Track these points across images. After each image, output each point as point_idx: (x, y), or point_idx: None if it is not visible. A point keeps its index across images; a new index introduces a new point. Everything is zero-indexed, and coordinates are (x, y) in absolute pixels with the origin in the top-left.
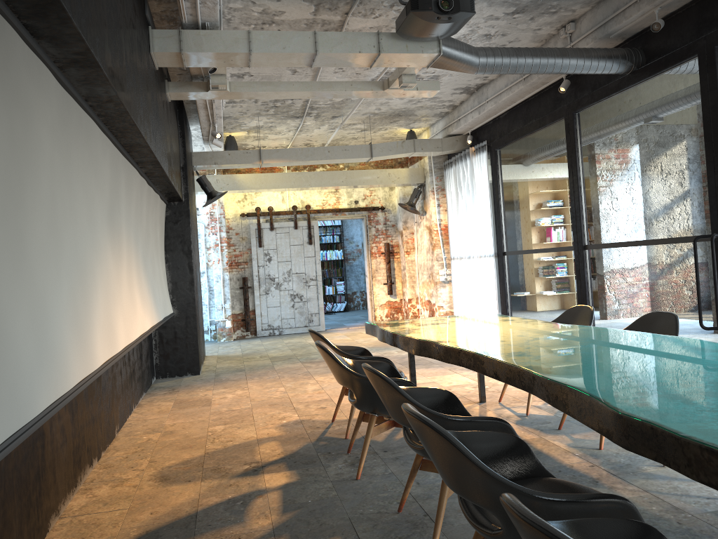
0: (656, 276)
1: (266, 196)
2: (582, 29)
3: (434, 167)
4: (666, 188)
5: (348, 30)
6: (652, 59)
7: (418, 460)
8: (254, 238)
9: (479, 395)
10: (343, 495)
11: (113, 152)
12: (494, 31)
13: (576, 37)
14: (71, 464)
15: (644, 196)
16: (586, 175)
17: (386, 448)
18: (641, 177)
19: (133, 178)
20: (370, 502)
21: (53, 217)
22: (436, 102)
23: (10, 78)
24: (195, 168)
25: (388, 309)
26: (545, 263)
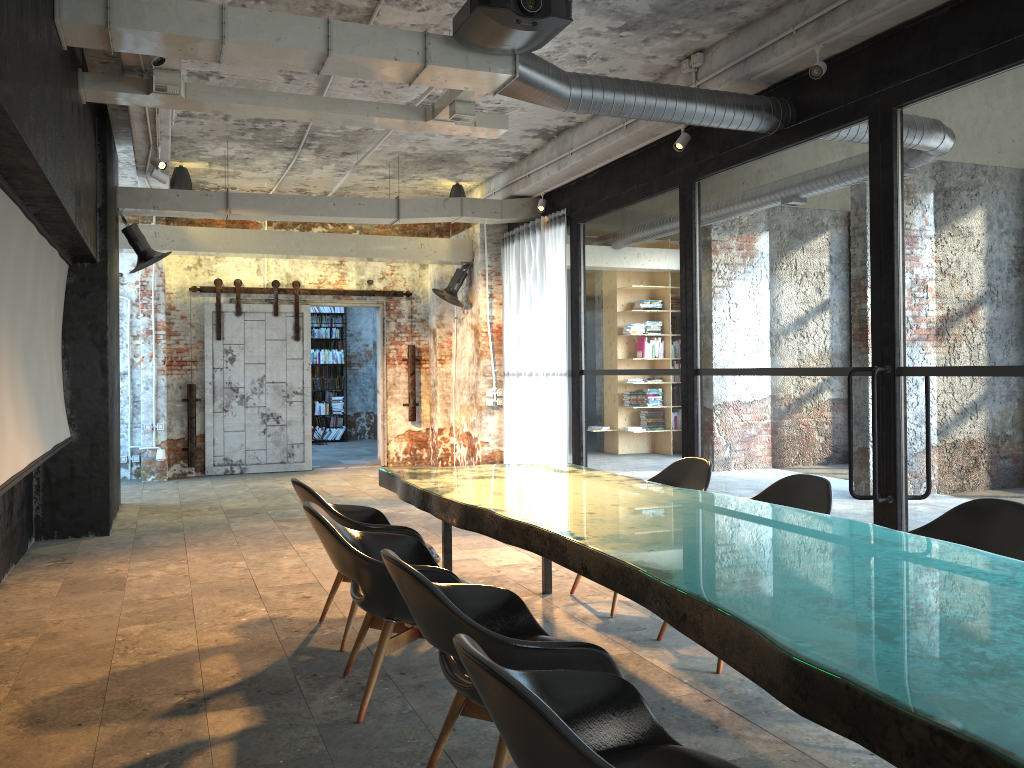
0: (779, 413)
1: (233, 264)
2: (713, 64)
3: (488, 240)
4: (798, 294)
5: (377, 25)
6: (805, 116)
7: (461, 700)
8: (210, 325)
9: (543, 583)
10: (337, 751)
11: None
12: (591, 53)
13: (705, 74)
14: None
15: (769, 303)
16: None
17: (404, 668)
18: (766, 276)
19: (13, 222)
20: (379, 764)
21: None
22: (498, 146)
23: None
24: (122, 212)
25: (407, 441)
26: (633, 387)
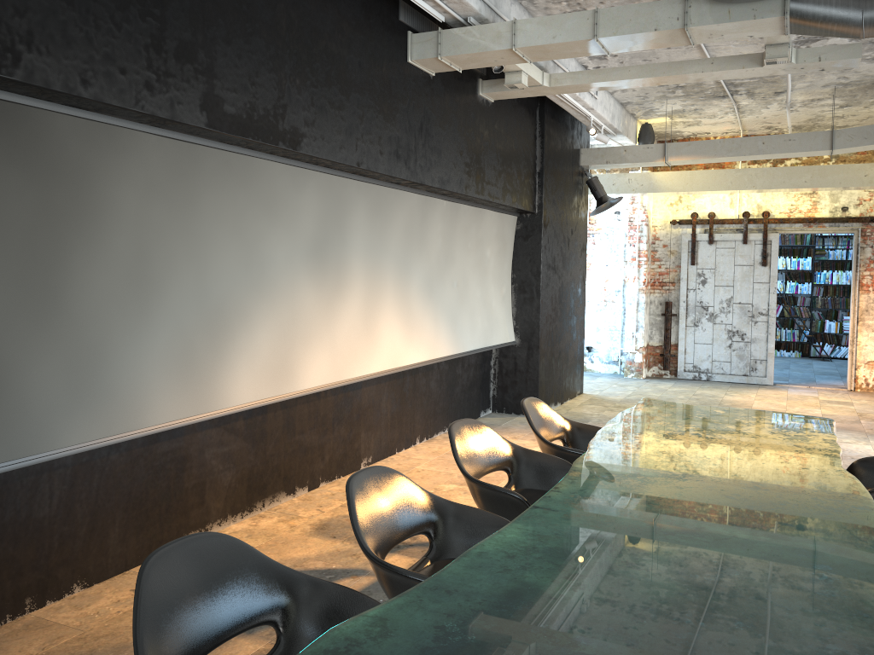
0: None
1: (708, 199)
2: None
3: None
4: None
5: None
6: None
7: None
8: (686, 252)
9: None
10: None
11: (328, 182)
12: None
13: None
14: (243, 490)
15: None
16: None
17: None
18: None
19: (394, 201)
20: None
21: (141, 268)
22: None
23: (44, 155)
24: (588, 168)
25: None
26: None
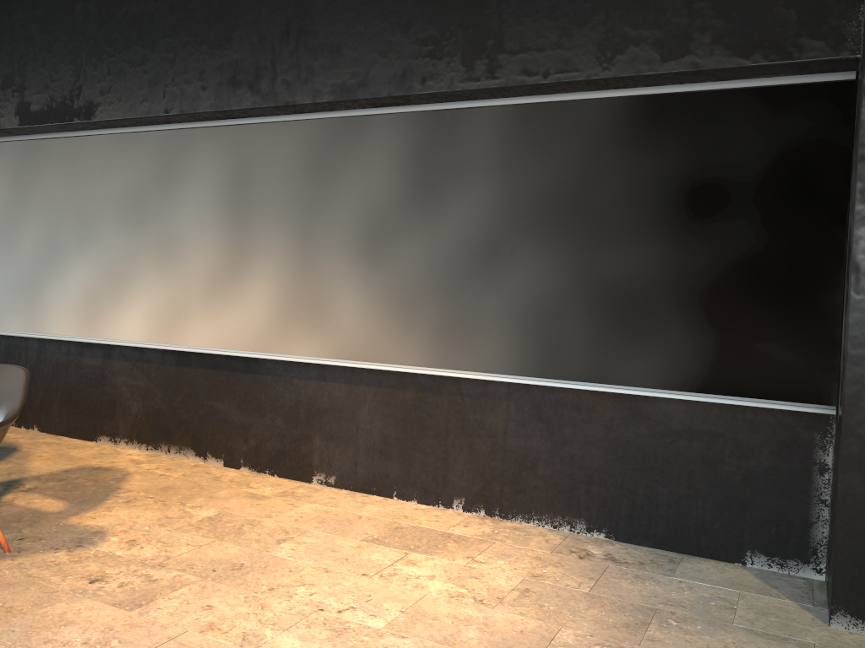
0: None
1: None
2: None
3: None
4: None
5: None
6: None
7: None
8: None
9: None
10: None
11: (190, 137)
12: None
13: None
14: (150, 426)
15: None
16: None
17: None
18: None
19: (304, 136)
20: None
21: (29, 228)
22: None
23: None
24: None
25: None
26: None
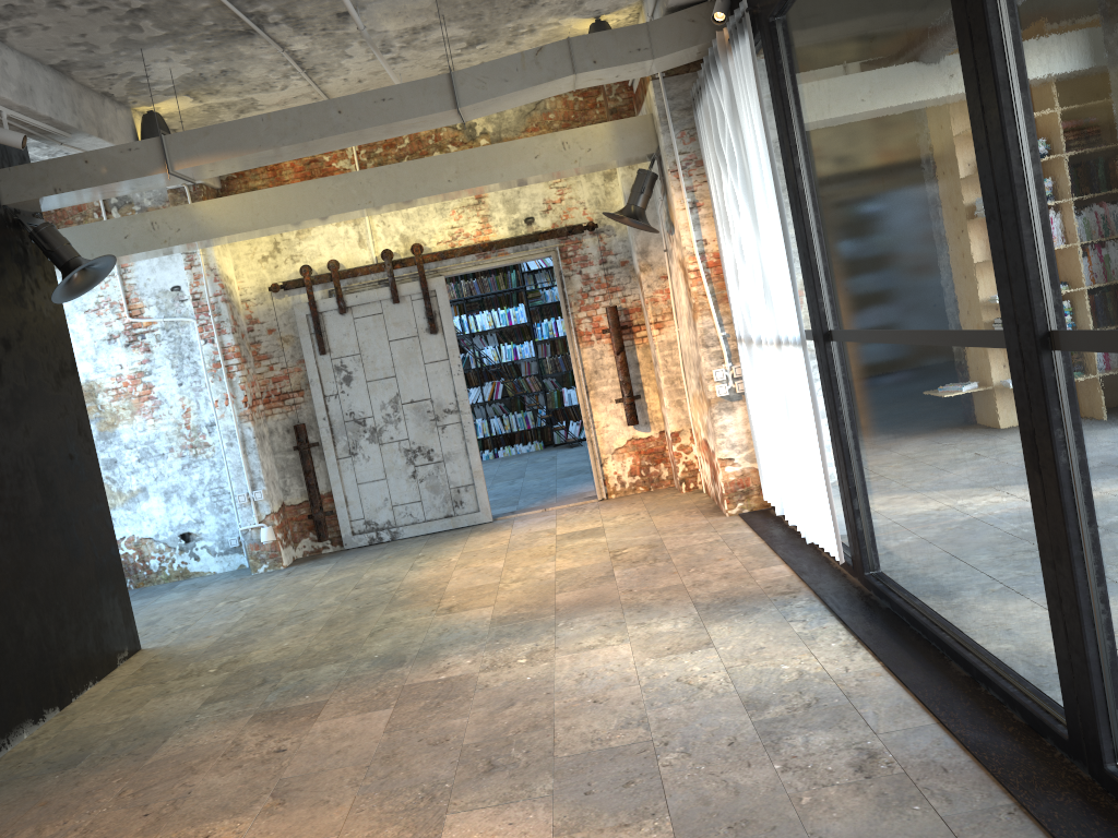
0: None
1: (323, 238)
2: None
3: (671, 107)
4: None
5: None
6: None
7: None
8: (308, 335)
9: None
10: None
11: None
12: None
13: None
14: None
15: None
16: (1116, 63)
17: None
18: None
19: None
20: None
21: None
22: None
23: None
24: (32, 209)
25: (633, 457)
26: None
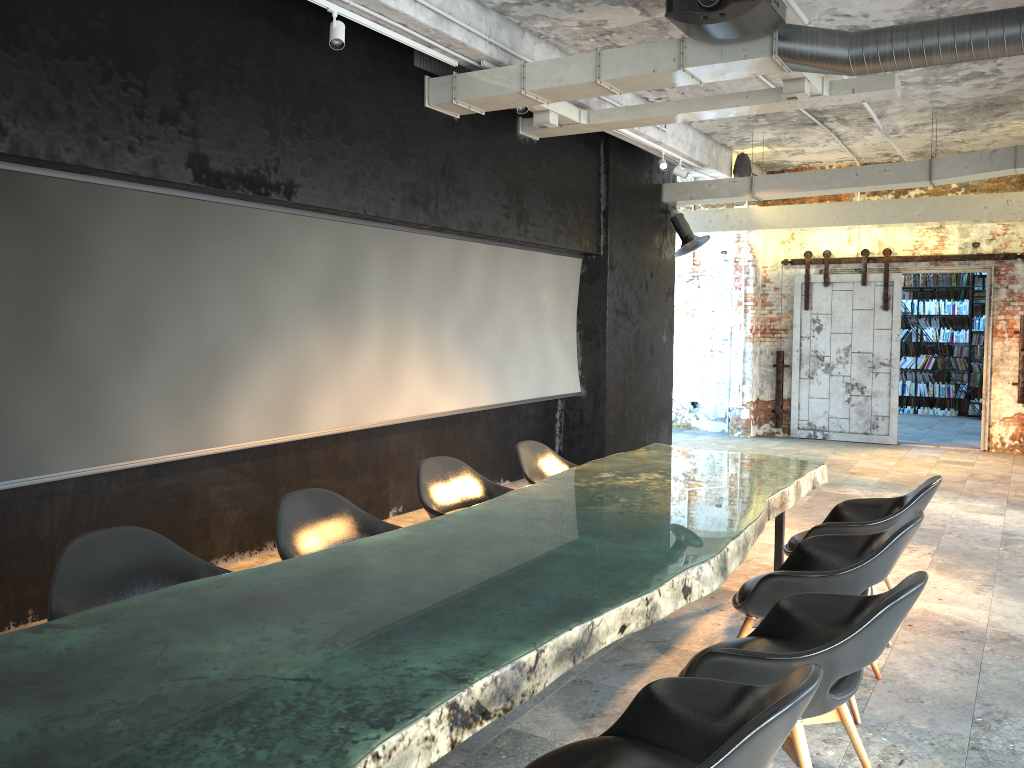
0: None
1: (824, 235)
2: None
3: None
4: None
5: None
6: None
7: None
8: (799, 296)
9: None
10: None
11: (338, 229)
12: None
13: None
14: (252, 529)
15: None
16: None
17: None
18: None
19: (418, 246)
20: None
21: (133, 314)
22: None
23: (37, 214)
24: (673, 204)
25: (1016, 426)
26: None
